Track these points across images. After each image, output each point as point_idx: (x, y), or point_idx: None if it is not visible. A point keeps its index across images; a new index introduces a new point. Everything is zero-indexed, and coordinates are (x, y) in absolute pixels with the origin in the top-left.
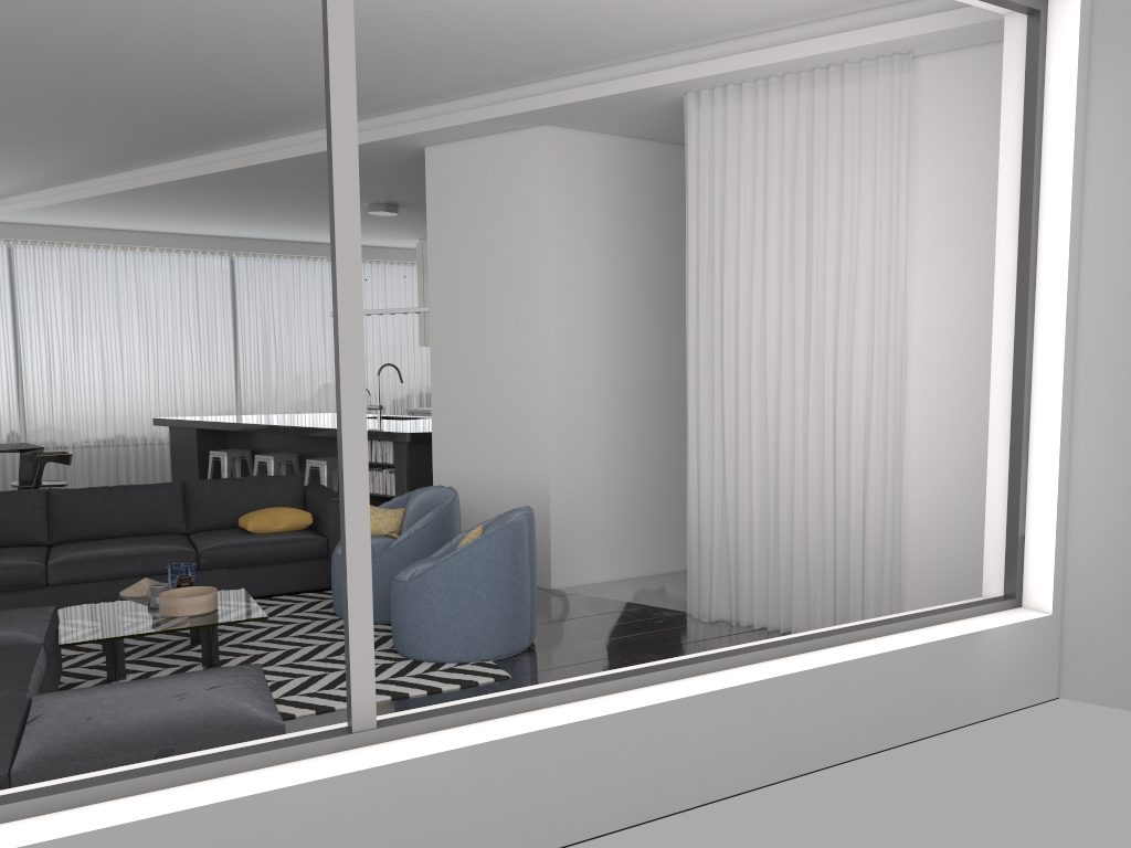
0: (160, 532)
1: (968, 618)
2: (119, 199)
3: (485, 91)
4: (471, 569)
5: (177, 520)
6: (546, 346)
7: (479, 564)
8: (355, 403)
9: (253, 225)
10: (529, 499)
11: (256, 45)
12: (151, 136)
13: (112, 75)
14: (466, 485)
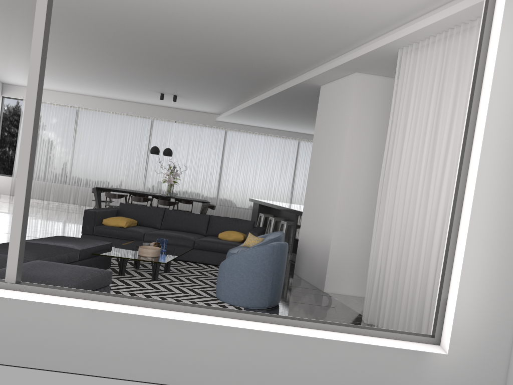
0: (196, 233)
1: (388, 339)
2: (246, 112)
3: (332, 57)
4: (241, 262)
5: (203, 229)
6: (340, 175)
7: (245, 261)
8: (26, 140)
9: (301, 127)
10: (324, 247)
11: (233, 39)
12: (240, 84)
13: (204, 56)
14: (308, 236)
